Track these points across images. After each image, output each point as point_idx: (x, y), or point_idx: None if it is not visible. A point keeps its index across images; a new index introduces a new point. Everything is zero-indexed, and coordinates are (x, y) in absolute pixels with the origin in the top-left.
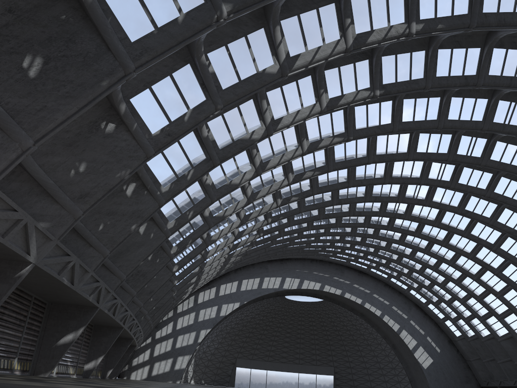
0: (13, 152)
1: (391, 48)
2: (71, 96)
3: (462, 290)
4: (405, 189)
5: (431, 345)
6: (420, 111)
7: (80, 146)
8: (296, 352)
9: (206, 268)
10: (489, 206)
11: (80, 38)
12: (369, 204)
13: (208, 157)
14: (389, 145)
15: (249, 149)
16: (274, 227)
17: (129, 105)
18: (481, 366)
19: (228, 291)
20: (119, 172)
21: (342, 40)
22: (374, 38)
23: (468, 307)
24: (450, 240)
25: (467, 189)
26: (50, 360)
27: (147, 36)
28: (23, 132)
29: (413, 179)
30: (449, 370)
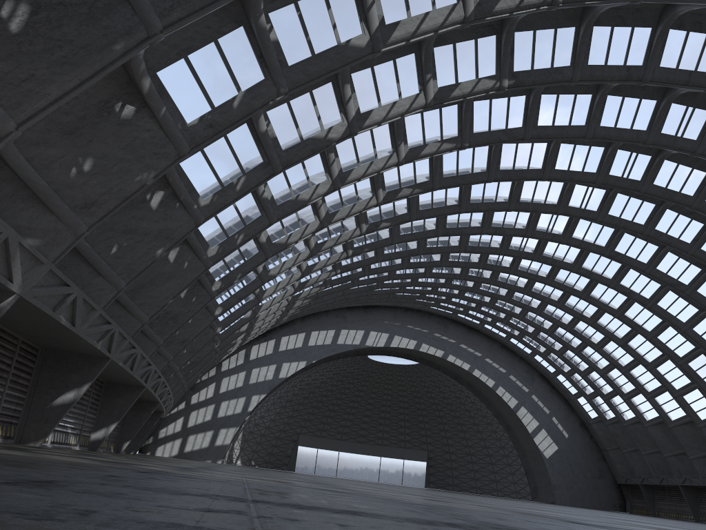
0: None
1: (528, 21)
2: (71, 62)
3: (603, 358)
4: (536, 220)
5: (557, 428)
6: (563, 112)
7: (84, 135)
8: (378, 430)
9: (261, 312)
10: (648, 249)
11: None
12: (487, 237)
13: (266, 160)
14: (518, 158)
15: (325, 153)
16: (356, 262)
17: (155, 81)
18: (621, 457)
19: (292, 345)
20: (139, 174)
21: (460, 5)
22: (504, 5)
23: (609, 381)
24: (592, 291)
25: (619, 224)
26: (42, 425)
27: None
28: (2, 110)
29: (547, 206)
30: (577, 461)
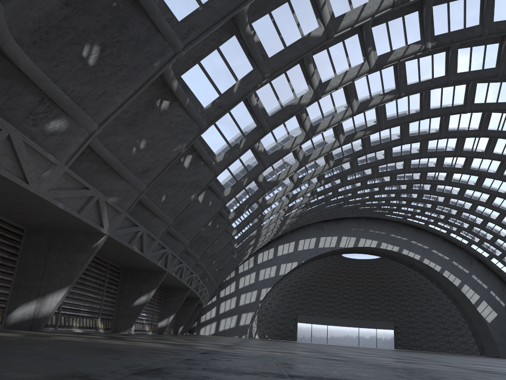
0: (81, 136)
1: None
2: (128, 79)
3: None
4: (462, 143)
5: (495, 299)
6: (477, 60)
7: (138, 124)
8: (355, 308)
9: (263, 230)
10: None
11: (131, 22)
12: (425, 160)
13: (258, 125)
14: (444, 98)
15: (299, 114)
16: (327, 188)
17: (181, 82)
18: None
19: (286, 251)
20: (176, 146)
21: None
22: None
23: None
24: None
25: None
26: (128, 319)
27: (192, 14)
28: (88, 116)
29: (471, 132)
30: None
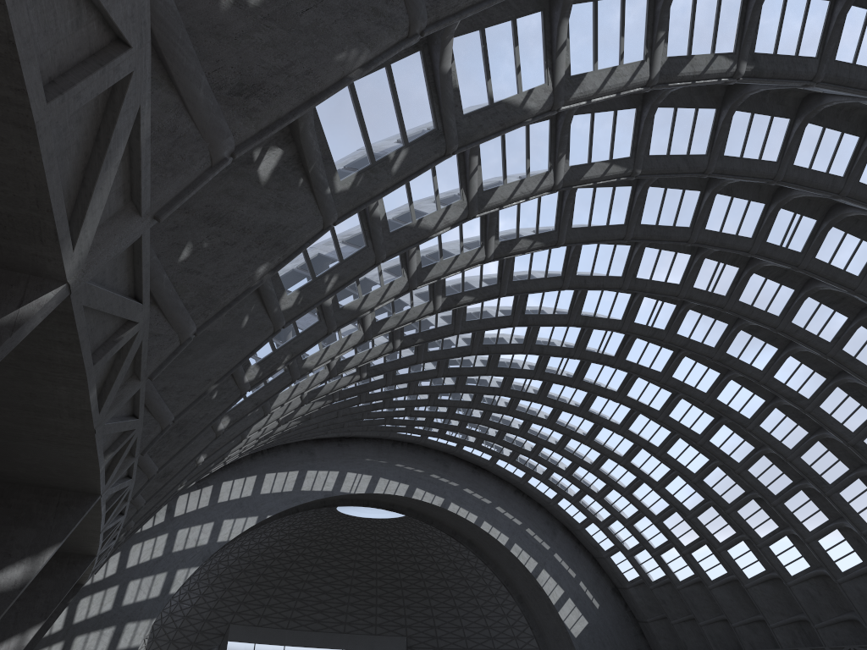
0: None
1: None
2: None
3: (659, 501)
4: (637, 308)
5: (586, 596)
6: (755, 140)
7: None
8: (340, 612)
9: (251, 435)
10: (765, 351)
11: None
12: (560, 333)
13: (439, 127)
14: (664, 209)
15: (465, 155)
16: (390, 362)
17: None
18: (665, 630)
19: (237, 494)
20: (344, 47)
21: None
22: None
23: (666, 530)
24: (672, 411)
25: (751, 314)
26: None
27: None
28: None
29: (669, 286)
30: (612, 639)
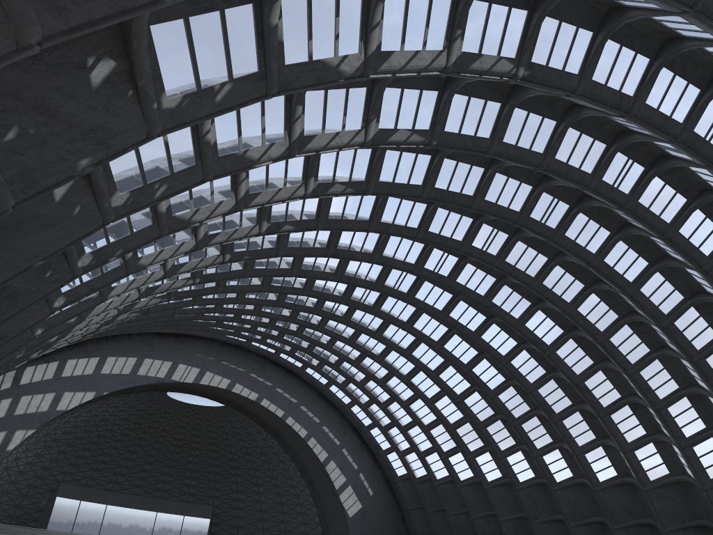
0: None
1: (558, 8)
2: None
3: (429, 414)
4: (427, 256)
5: (363, 485)
6: (528, 134)
7: None
8: (159, 480)
9: (89, 318)
10: (521, 304)
11: None
12: (365, 269)
13: (262, 71)
14: (454, 178)
15: (291, 103)
16: (220, 272)
17: None
18: (421, 517)
19: (80, 371)
20: None
21: None
22: None
23: (432, 438)
24: (447, 343)
25: (513, 272)
26: None
27: None
28: None
29: (453, 242)
30: (379, 521)
